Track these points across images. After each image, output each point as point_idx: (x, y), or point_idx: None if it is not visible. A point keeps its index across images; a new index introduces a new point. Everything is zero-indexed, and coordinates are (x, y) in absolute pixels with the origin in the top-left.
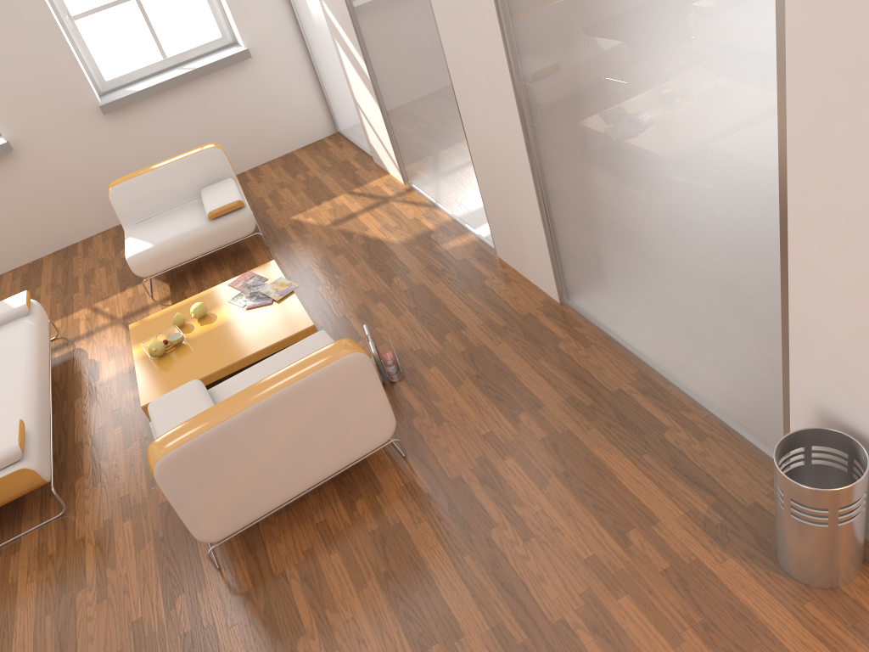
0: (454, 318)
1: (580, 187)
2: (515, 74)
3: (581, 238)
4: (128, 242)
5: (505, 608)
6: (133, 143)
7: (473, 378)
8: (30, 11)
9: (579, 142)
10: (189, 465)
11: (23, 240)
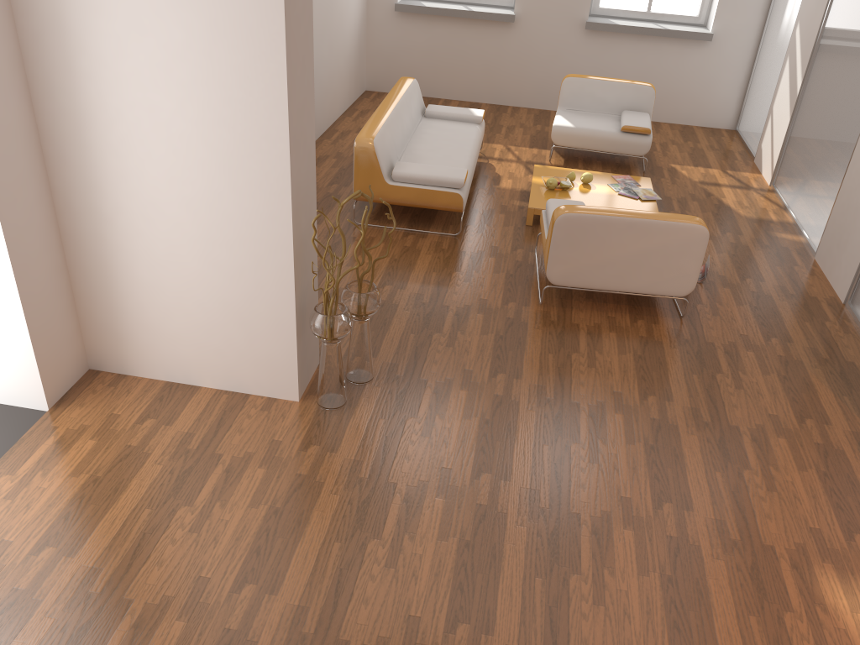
0: (758, 273)
1: None
2: None
3: None
4: (557, 117)
5: (704, 405)
6: (589, 58)
7: (752, 307)
8: None
9: None
10: (575, 228)
11: (478, 85)
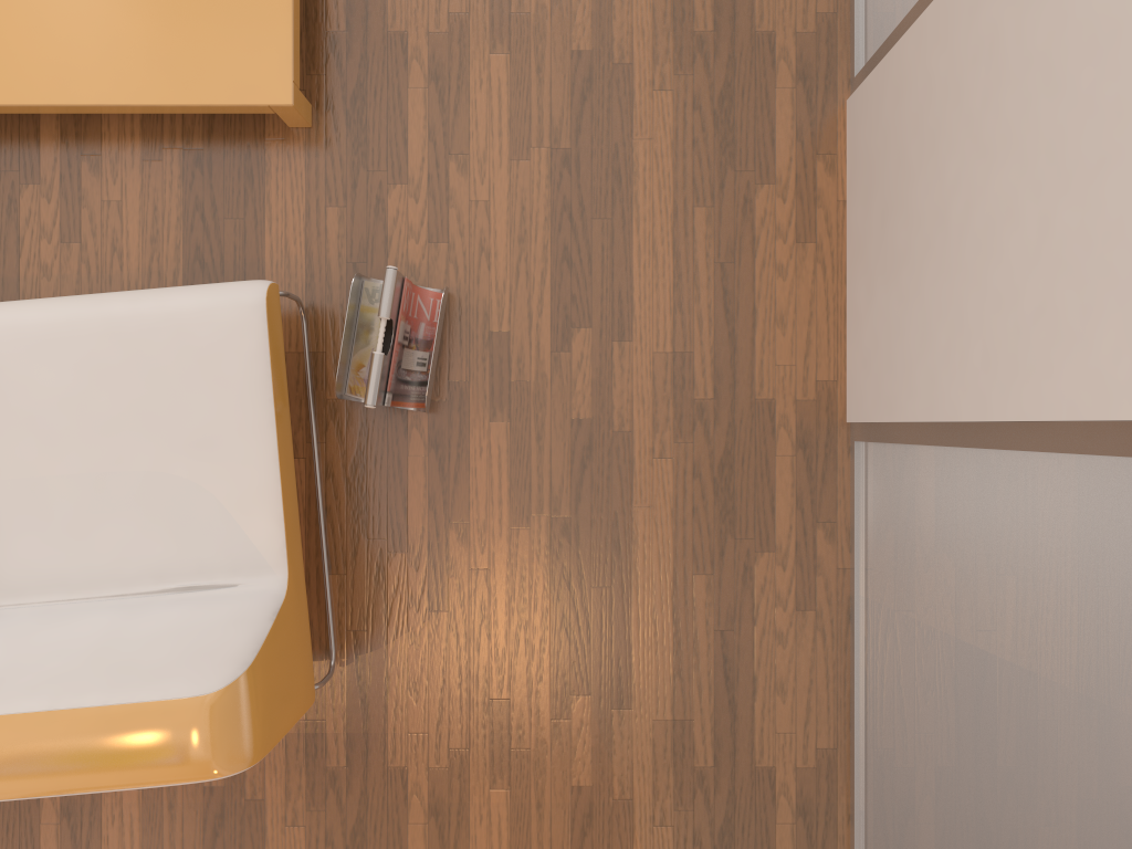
0: (624, 281)
1: (1028, 717)
2: None
3: (947, 619)
4: None
5: None
6: None
7: (557, 525)
8: None
9: (1119, 818)
10: None
11: None
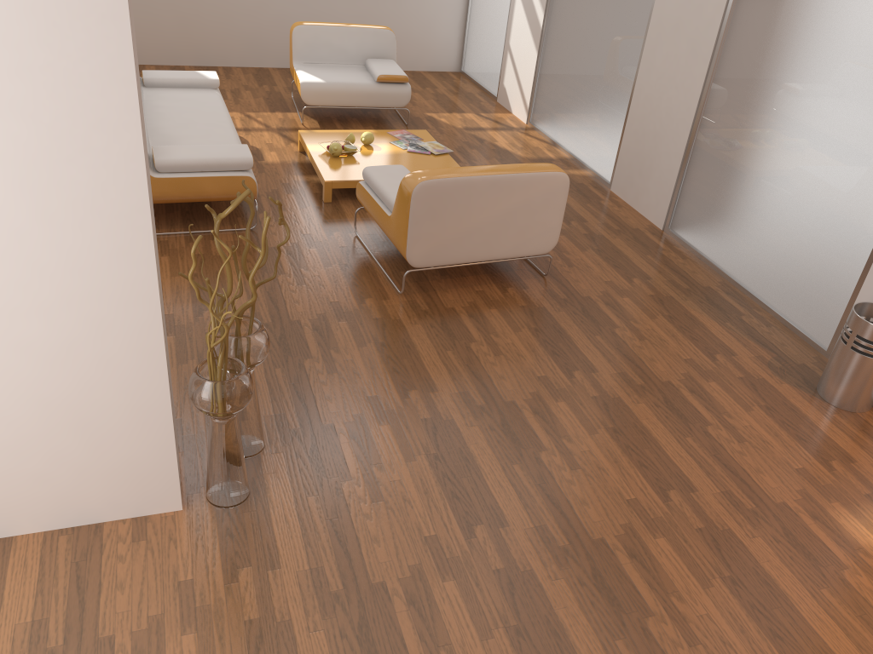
0: (577, 214)
1: (738, 134)
2: (720, 40)
3: (716, 176)
4: (300, 72)
5: (627, 366)
6: (302, 4)
7: (595, 250)
8: None
9: (756, 98)
10: (435, 197)
11: (175, 44)
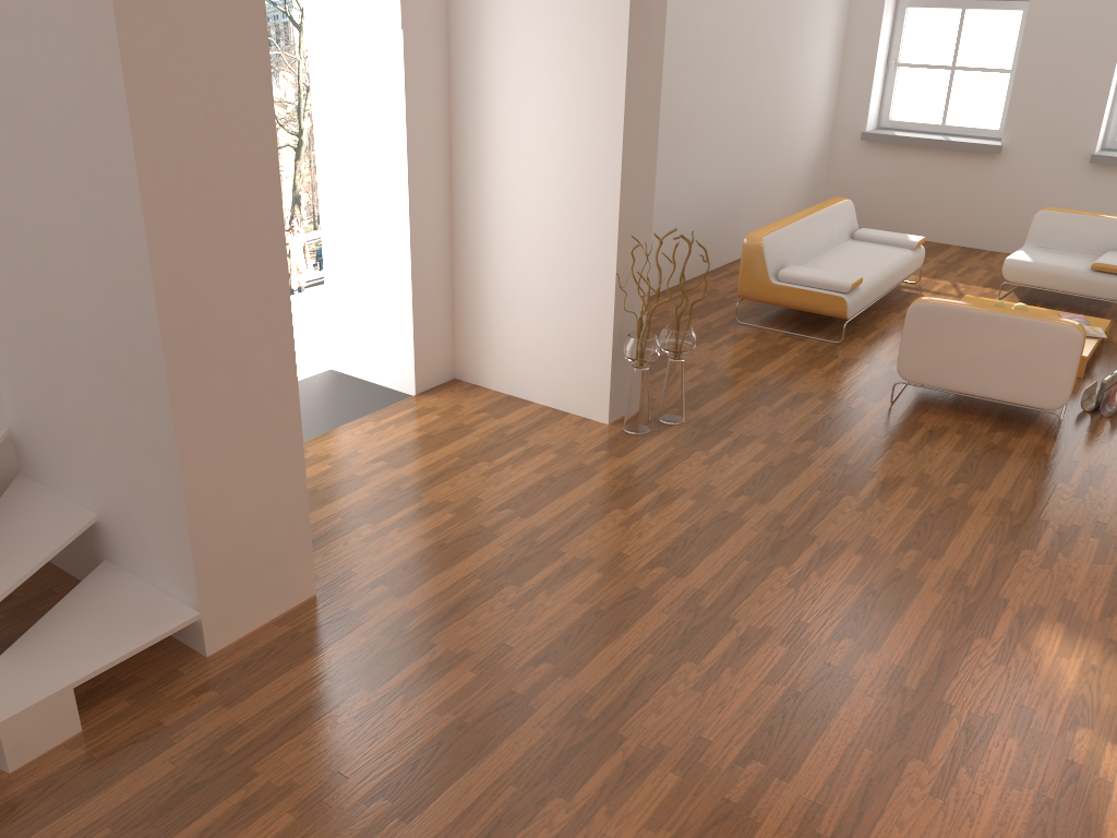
0: None
1: None
2: None
3: None
4: (1017, 252)
5: (1021, 500)
6: (1094, 198)
7: None
8: (1100, 57)
9: None
10: (928, 318)
11: (950, 224)
